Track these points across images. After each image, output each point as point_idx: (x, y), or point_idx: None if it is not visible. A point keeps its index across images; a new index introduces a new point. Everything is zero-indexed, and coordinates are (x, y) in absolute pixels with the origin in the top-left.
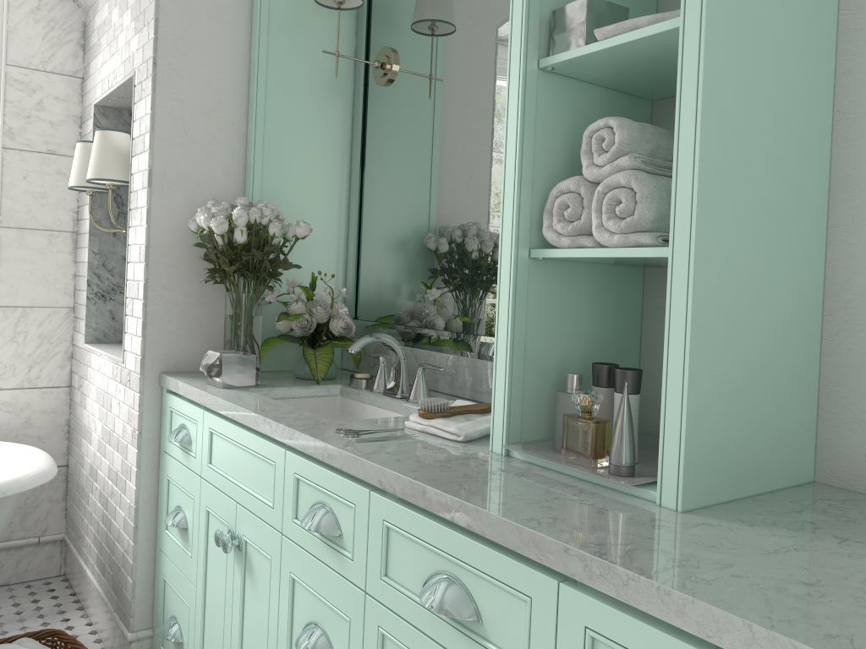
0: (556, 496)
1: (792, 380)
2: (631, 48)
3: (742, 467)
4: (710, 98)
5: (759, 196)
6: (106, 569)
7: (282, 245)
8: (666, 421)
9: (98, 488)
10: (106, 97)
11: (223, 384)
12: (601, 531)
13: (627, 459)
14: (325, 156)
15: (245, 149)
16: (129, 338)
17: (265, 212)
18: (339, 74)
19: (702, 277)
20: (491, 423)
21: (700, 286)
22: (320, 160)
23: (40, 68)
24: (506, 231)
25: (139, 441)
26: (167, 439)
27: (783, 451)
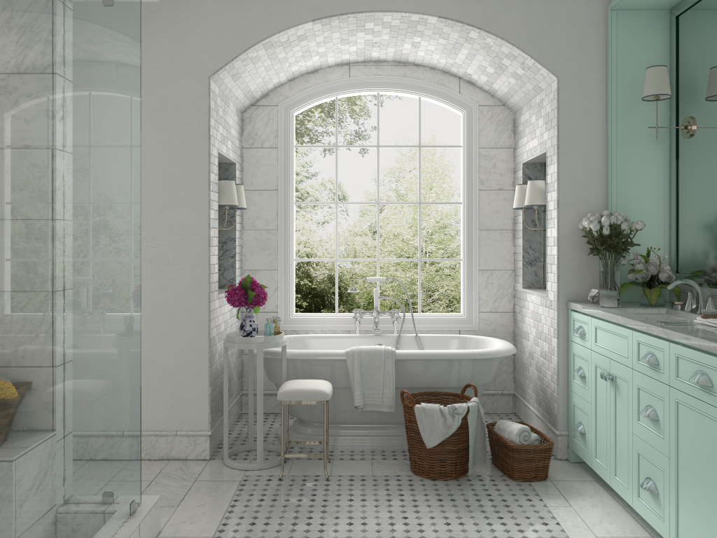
0: None
1: None
2: None
3: None
4: None
5: None
6: (541, 402)
7: (629, 233)
8: None
9: (534, 363)
10: (529, 160)
11: (600, 305)
12: None
13: None
14: (653, 181)
15: (606, 182)
16: (549, 284)
17: (618, 218)
18: (660, 133)
19: None
20: None
21: None
22: (650, 183)
23: (493, 146)
24: None
25: (557, 335)
26: (572, 334)
27: None
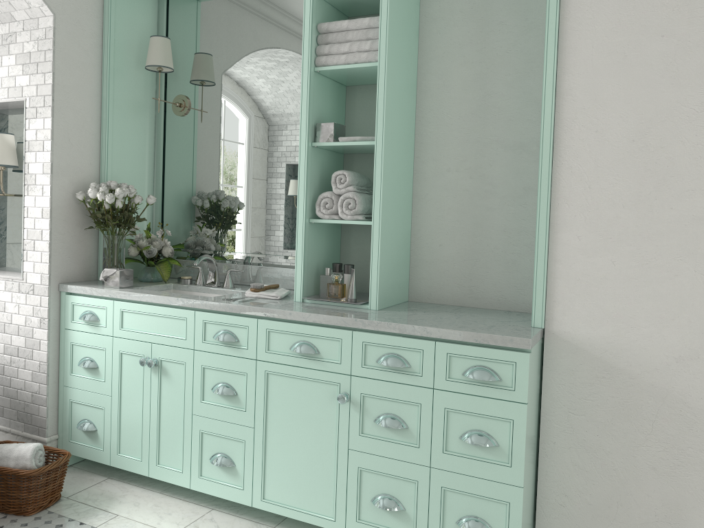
0: (336, 310)
1: (403, 265)
2: (351, 146)
3: (391, 295)
4: (385, 172)
5: (395, 203)
6: (7, 410)
7: (129, 207)
8: (372, 280)
9: None
10: None
11: (120, 286)
12: (361, 315)
13: (355, 296)
14: (142, 153)
15: (99, 149)
16: (31, 264)
17: (131, 190)
18: (148, 105)
19: (382, 232)
20: (294, 290)
21: (382, 235)
22: (139, 155)
23: None
24: (300, 211)
25: (48, 324)
26: (70, 321)
27: (401, 290)
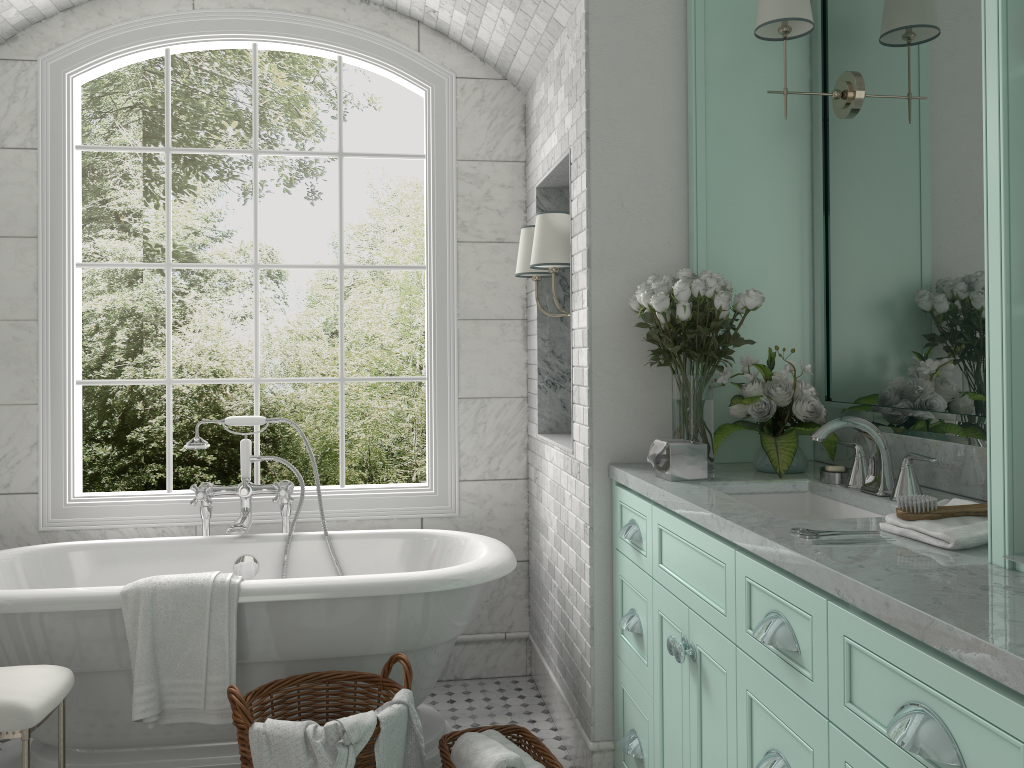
0: None
1: None
2: None
3: None
4: None
5: None
6: (567, 671)
7: (732, 318)
8: None
9: (556, 586)
10: (546, 178)
11: (671, 477)
12: None
13: None
14: (779, 211)
15: (687, 214)
16: (577, 427)
17: (709, 283)
18: (791, 113)
19: None
20: (988, 527)
21: None
22: (773, 216)
23: (486, 158)
24: (994, 283)
25: (590, 536)
26: (618, 536)
27: None
